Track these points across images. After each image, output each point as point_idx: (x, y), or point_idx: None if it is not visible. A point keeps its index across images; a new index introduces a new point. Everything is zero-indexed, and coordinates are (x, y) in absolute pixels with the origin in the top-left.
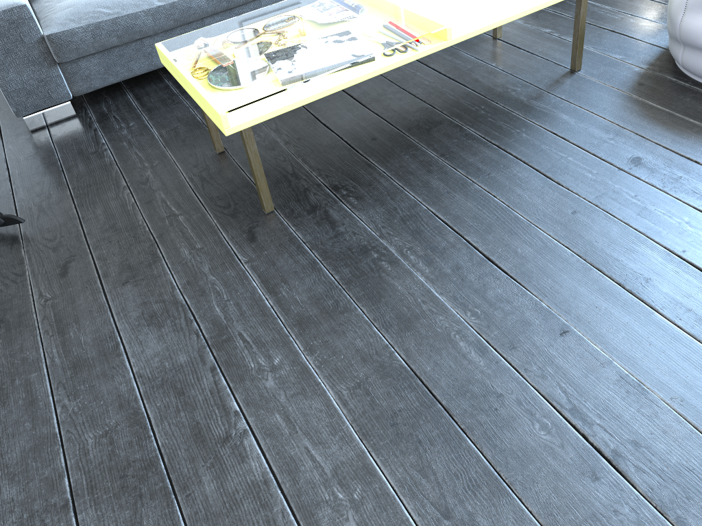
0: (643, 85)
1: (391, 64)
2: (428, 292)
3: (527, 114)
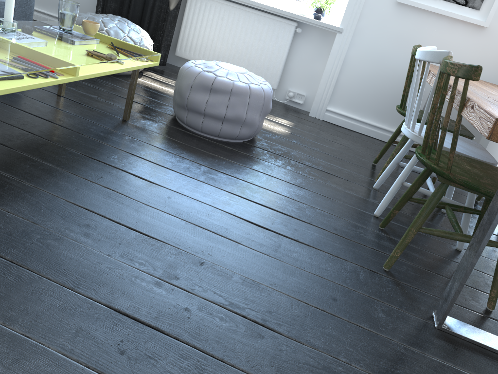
0: (169, 132)
1: (40, 83)
2: (99, 255)
3: (109, 142)
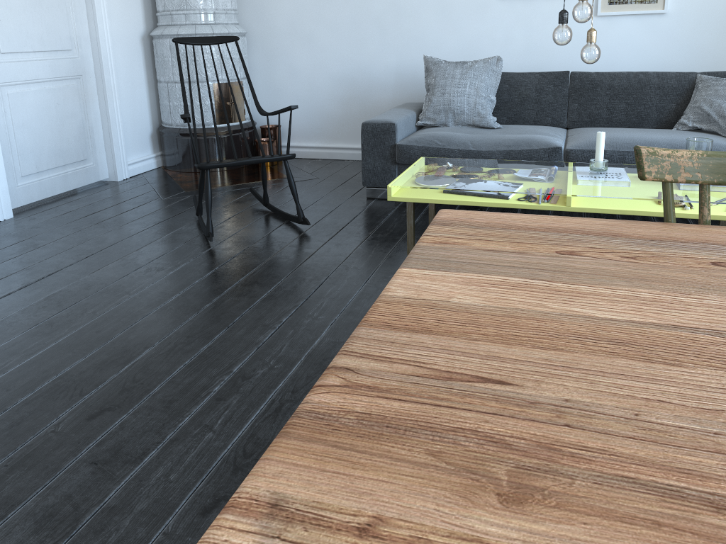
0: None
1: (513, 204)
2: None
3: None
